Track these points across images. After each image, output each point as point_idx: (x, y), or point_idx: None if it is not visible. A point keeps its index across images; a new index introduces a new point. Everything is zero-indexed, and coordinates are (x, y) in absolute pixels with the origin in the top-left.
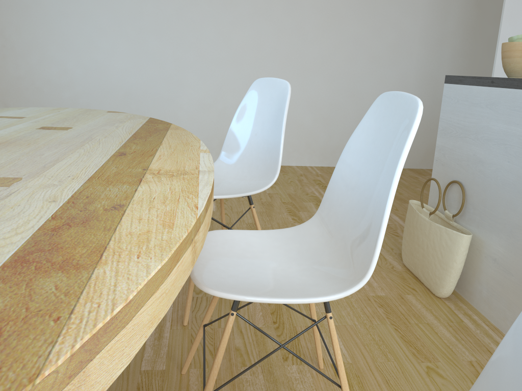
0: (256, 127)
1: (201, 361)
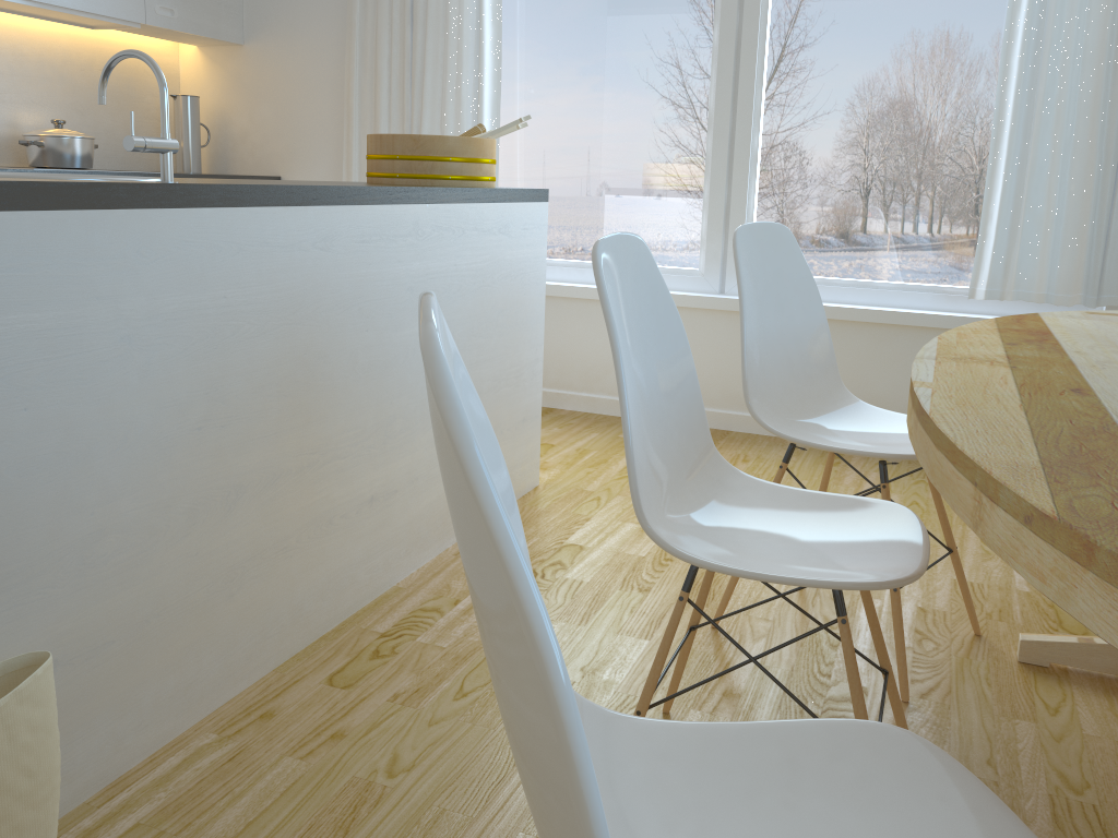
0: None
1: None
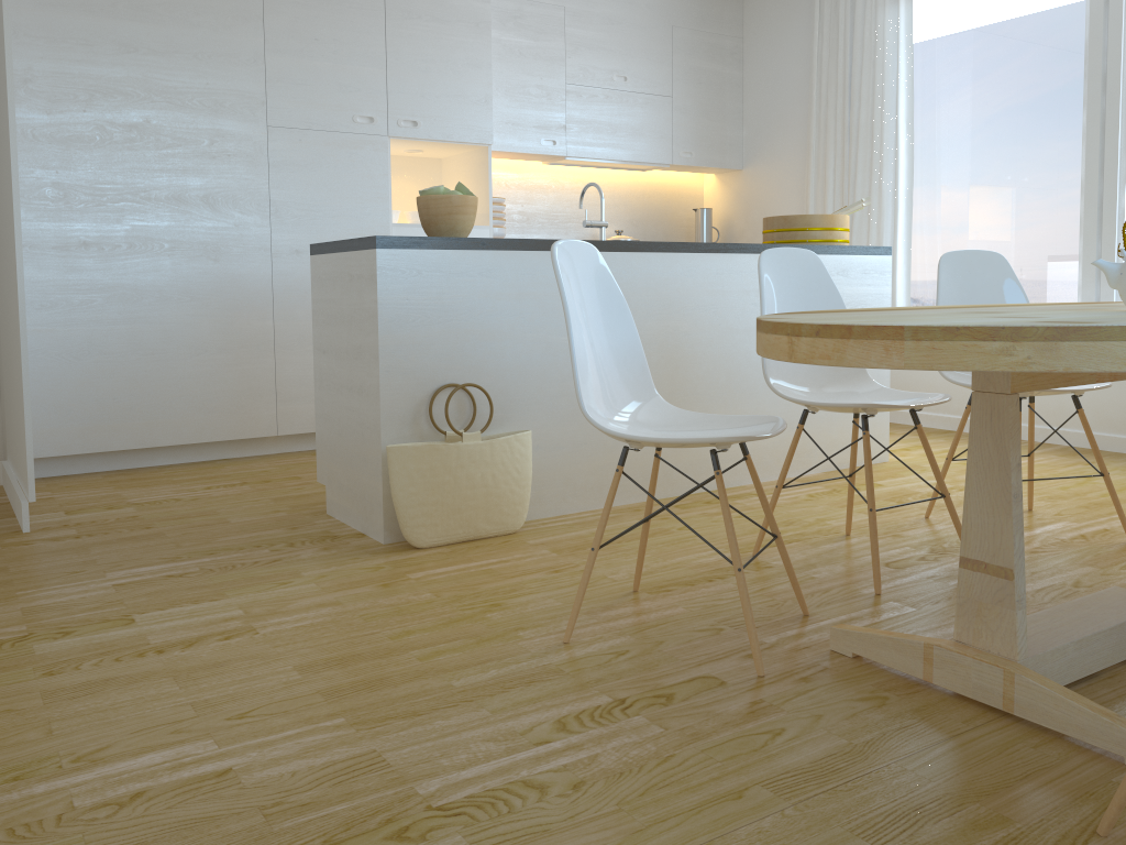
0: (587, 331)
1: (845, 592)
